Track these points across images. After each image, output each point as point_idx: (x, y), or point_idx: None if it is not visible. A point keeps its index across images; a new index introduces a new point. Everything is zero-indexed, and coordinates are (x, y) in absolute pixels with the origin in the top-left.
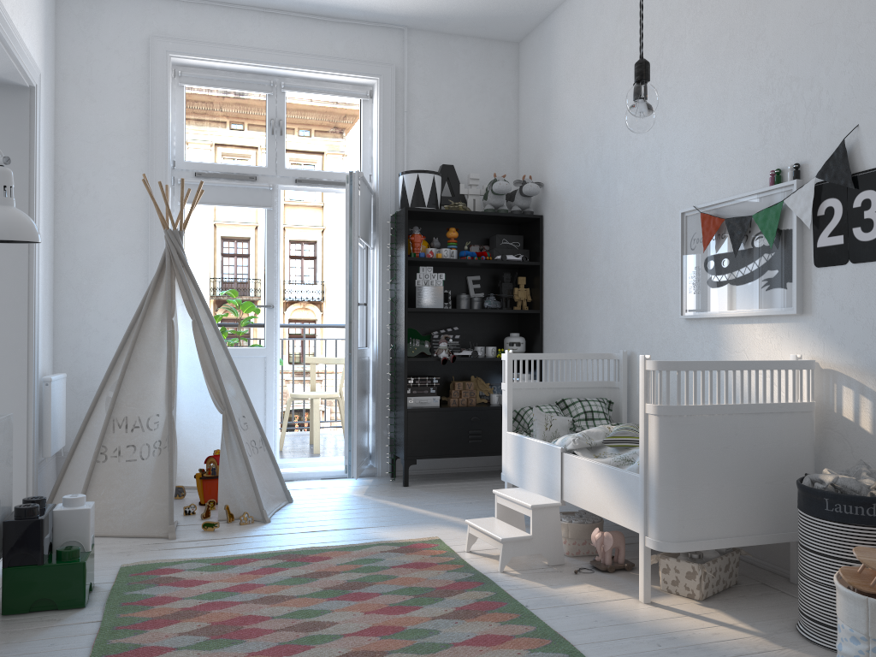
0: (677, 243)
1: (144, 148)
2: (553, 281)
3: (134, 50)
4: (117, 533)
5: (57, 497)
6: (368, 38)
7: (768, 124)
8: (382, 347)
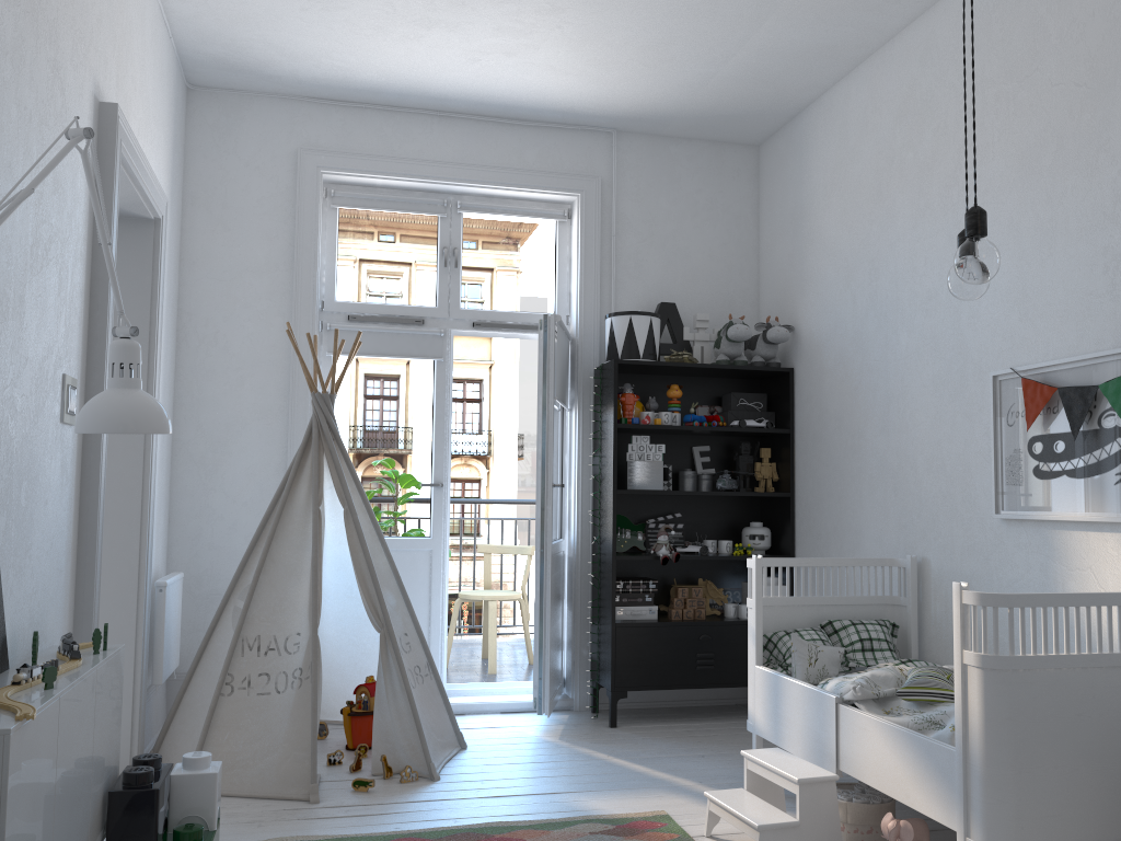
0: (986, 415)
1: (286, 286)
2: (808, 454)
3: (278, 167)
4: (244, 792)
5: (168, 737)
6: (566, 145)
7: (1118, 263)
8: (582, 539)
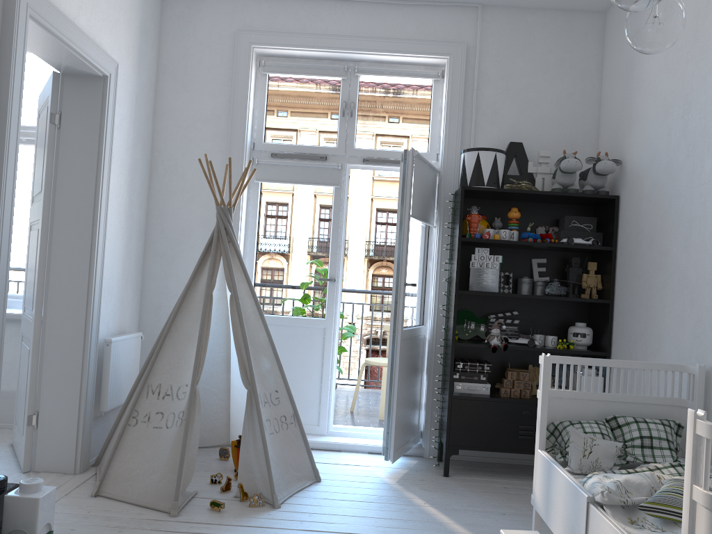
0: None
1: (225, 131)
2: (625, 269)
3: (223, 44)
4: (131, 499)
5: (108, 449)
6: (440, 19)
7: None
8: (437, 327)
